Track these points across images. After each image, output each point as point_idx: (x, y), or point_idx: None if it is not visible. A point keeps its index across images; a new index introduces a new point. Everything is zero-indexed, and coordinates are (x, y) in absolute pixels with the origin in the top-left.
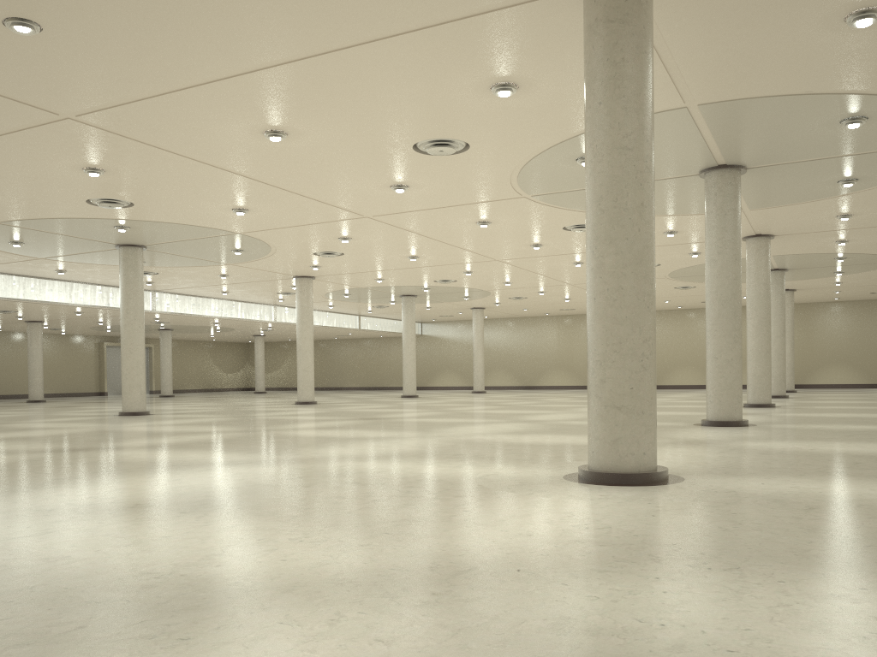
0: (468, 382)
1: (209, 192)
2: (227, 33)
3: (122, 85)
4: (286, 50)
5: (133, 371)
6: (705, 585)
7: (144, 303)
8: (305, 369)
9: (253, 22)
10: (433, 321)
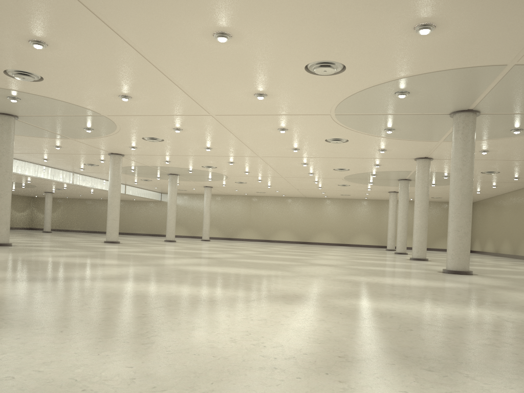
0: (190, 233)
1: (115, 78)
2: None
3: None
4: None
5: (1, 212)
6: None
7: None
8: (113, 219)
9: None
10: None
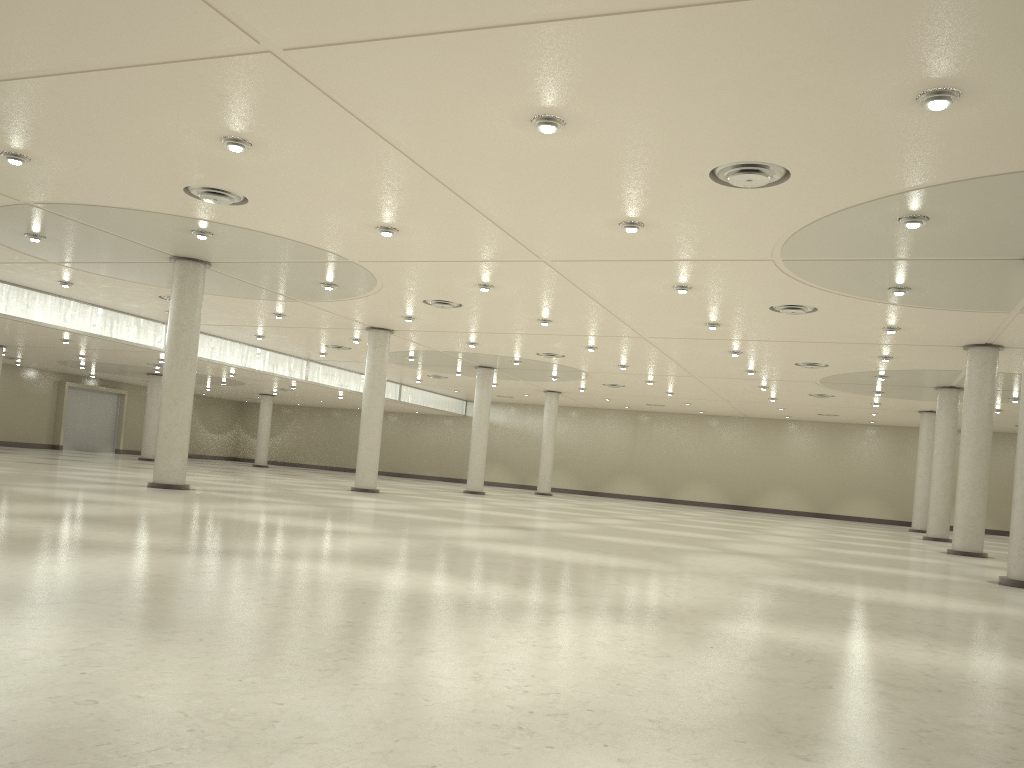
0: (517, 479)
1: (368, 198)
2: None
3: (401, 7)
4: None
5: (175, 429)
6: None
7: (155, 338)
8: (370, 447)
9: None
10: None
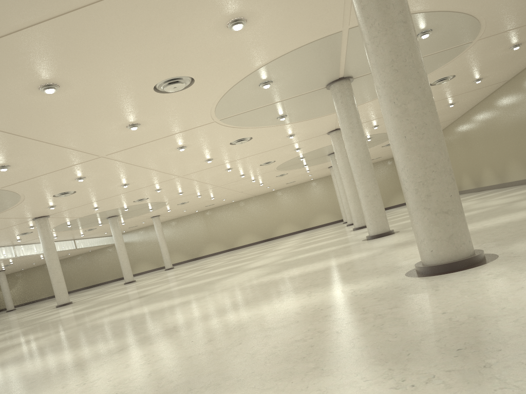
0: (156, 266)
1: None
2: None
3: None
4: None
5: None
6: None
7: None
8: (58, 281)
9: None
10: (123, 232)
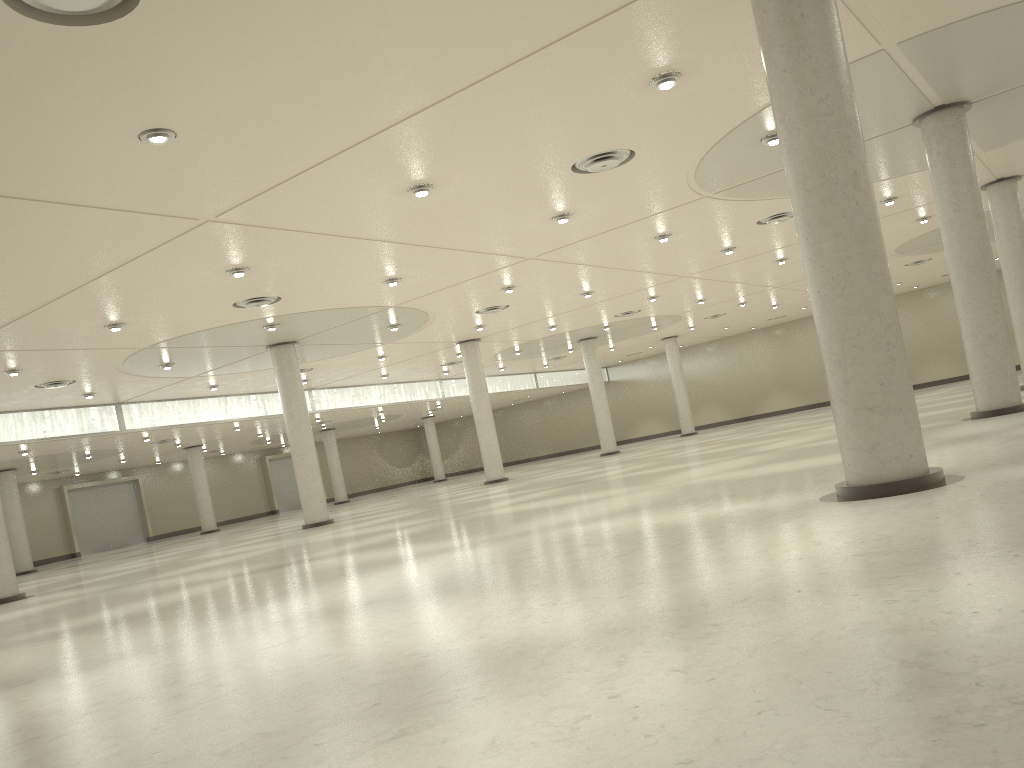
0: (673, 426)
1: (357, 268)
2: (360, 93)
3: (259, 174)
4: (422, 96)
5: (308, 479)
6: (1015, 571)
7: None
8: (488, 444)
9: (386, 75)
10: (620, 363)
